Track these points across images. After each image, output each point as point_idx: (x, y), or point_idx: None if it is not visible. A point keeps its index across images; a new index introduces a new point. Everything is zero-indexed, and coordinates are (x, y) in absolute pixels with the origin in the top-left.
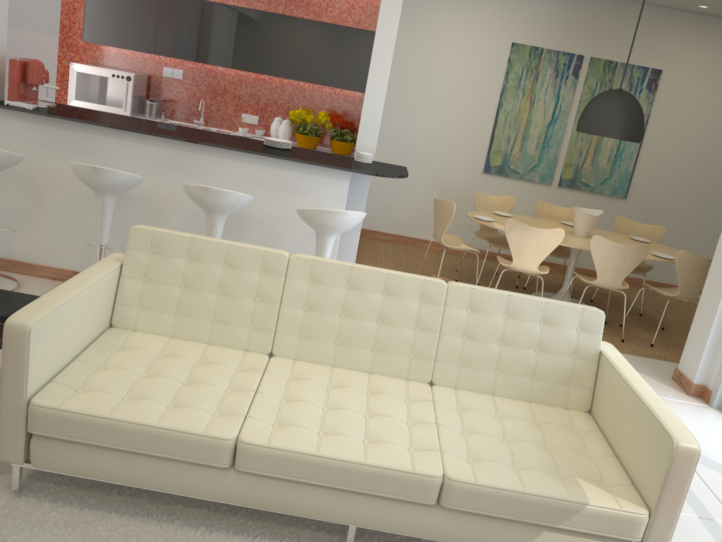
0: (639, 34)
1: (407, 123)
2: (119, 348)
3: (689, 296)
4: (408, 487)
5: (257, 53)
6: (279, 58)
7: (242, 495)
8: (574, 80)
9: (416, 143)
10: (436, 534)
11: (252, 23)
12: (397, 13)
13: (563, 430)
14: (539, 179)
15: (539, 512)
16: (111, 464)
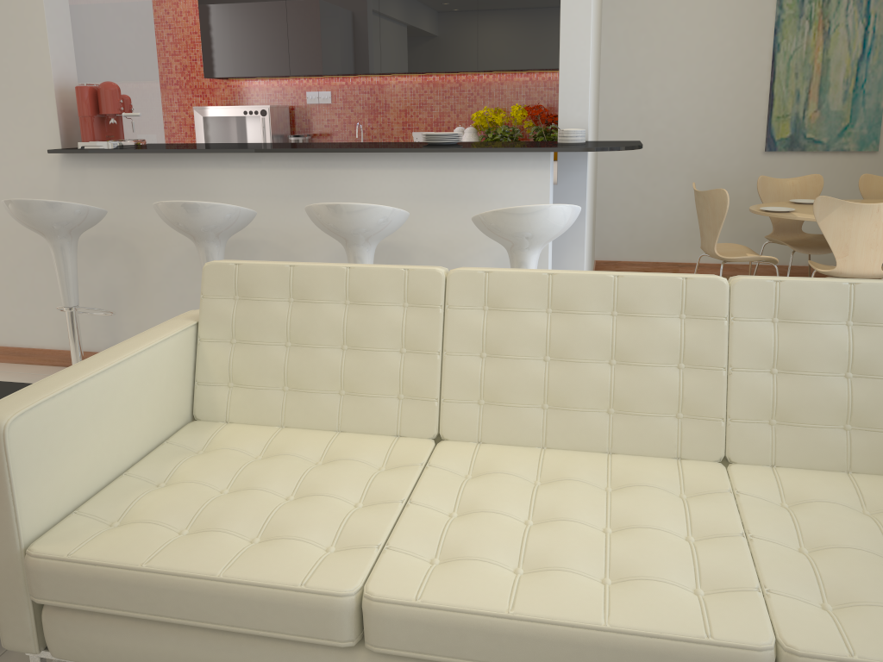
0: None
1: (639, 102)
2: (198, 452)
3: None
4: None
5: (418, 45)
6: (447, 45)
7: None
8: None
9: (657, 127)
10: None
11: (405, 7)
12: None
13: None
14: (857, 146)
15: None
16: (163, 649)
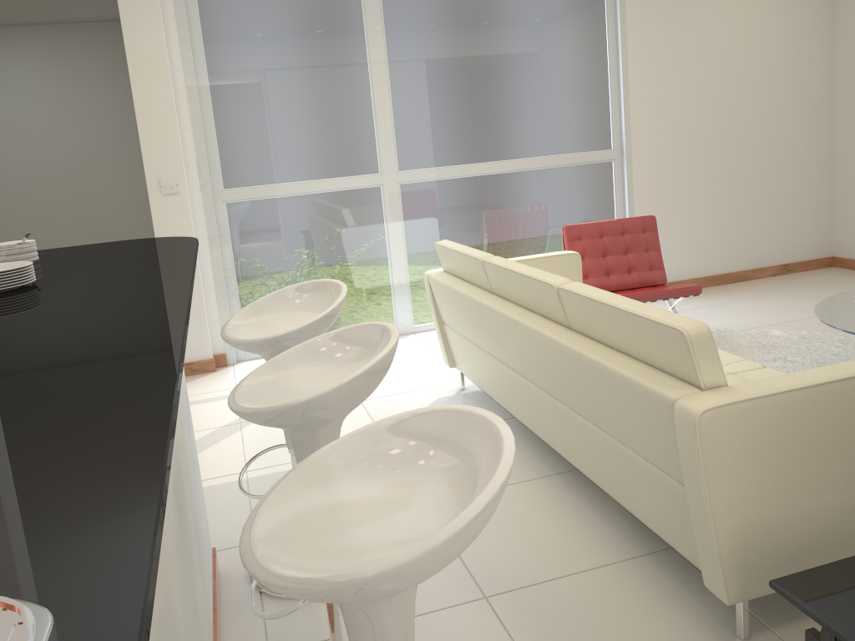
0: None
1: None
2: None
3: None
4: None
5: None
6: None
7: None
8: None
9: None
10: None
11: None
12: None
13: None
14: None
15: None
16: None
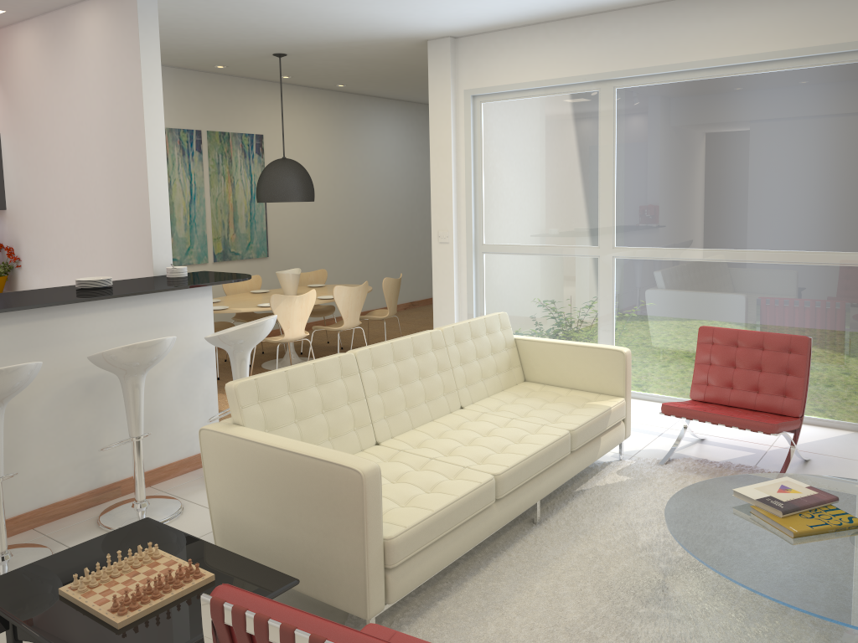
0: (238, 105)
1: None
2: None
3: (393, 312)
4: (562, 448)
5: None
6: None
7: (503, 517)
8: (199, 156)
9: None
10: (572, 473)
11: None
12: (161, 114)
13: (540, 392)
14: (197, 260)
15: (600, 425)
16: (440, 554)
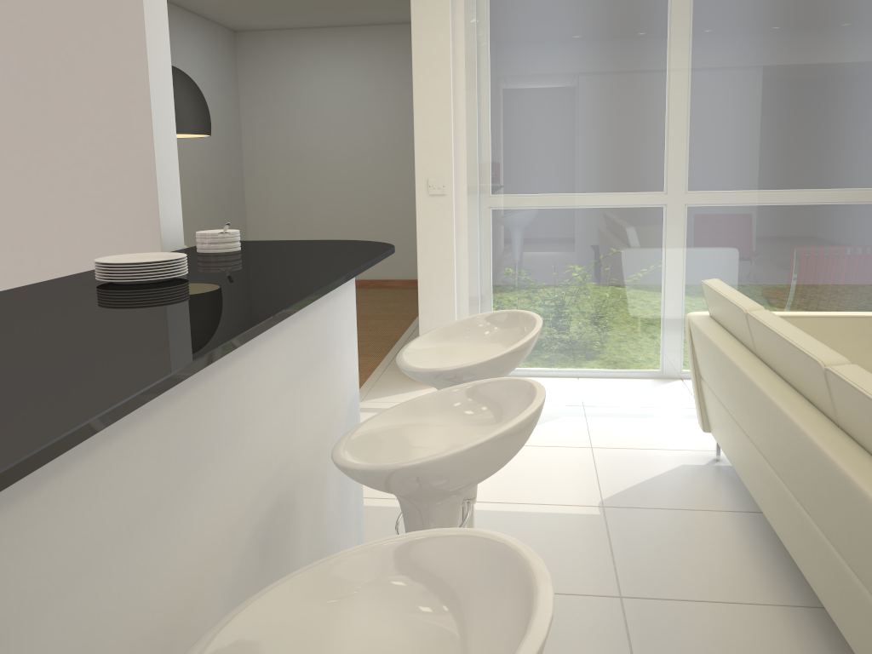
0: None
1: None
2: None
3: None
4: None
5: None
6: None
7: None
8: None
9: None
10: None
11: None
12: None
13: None
14: None
15: None
16: None
